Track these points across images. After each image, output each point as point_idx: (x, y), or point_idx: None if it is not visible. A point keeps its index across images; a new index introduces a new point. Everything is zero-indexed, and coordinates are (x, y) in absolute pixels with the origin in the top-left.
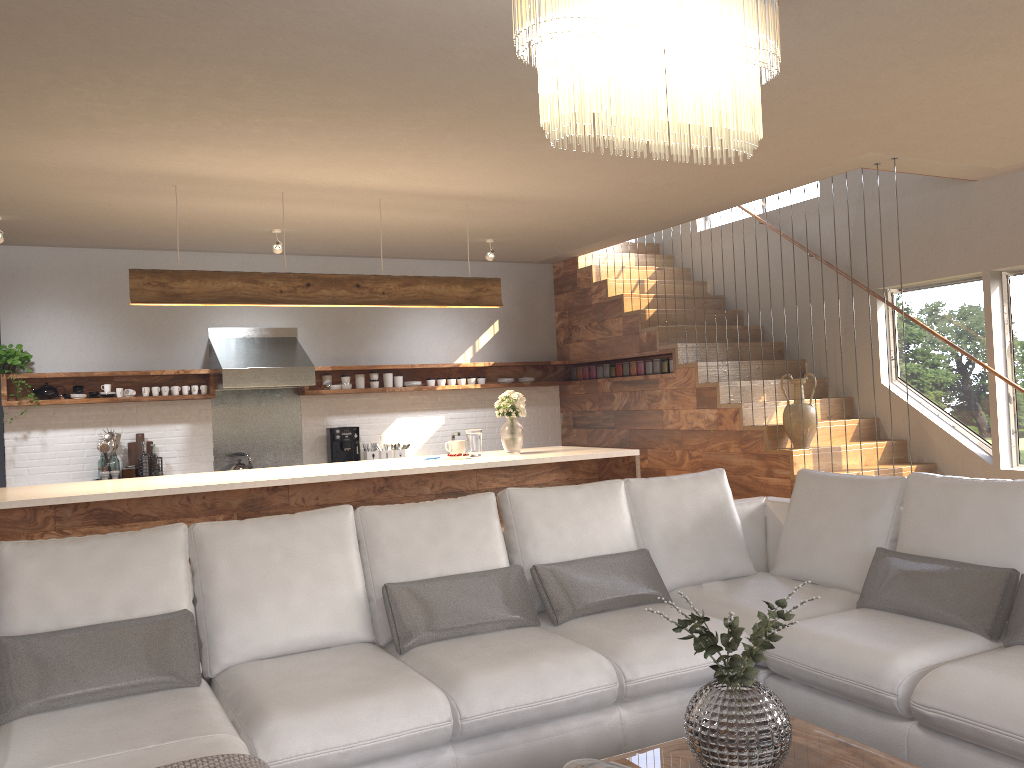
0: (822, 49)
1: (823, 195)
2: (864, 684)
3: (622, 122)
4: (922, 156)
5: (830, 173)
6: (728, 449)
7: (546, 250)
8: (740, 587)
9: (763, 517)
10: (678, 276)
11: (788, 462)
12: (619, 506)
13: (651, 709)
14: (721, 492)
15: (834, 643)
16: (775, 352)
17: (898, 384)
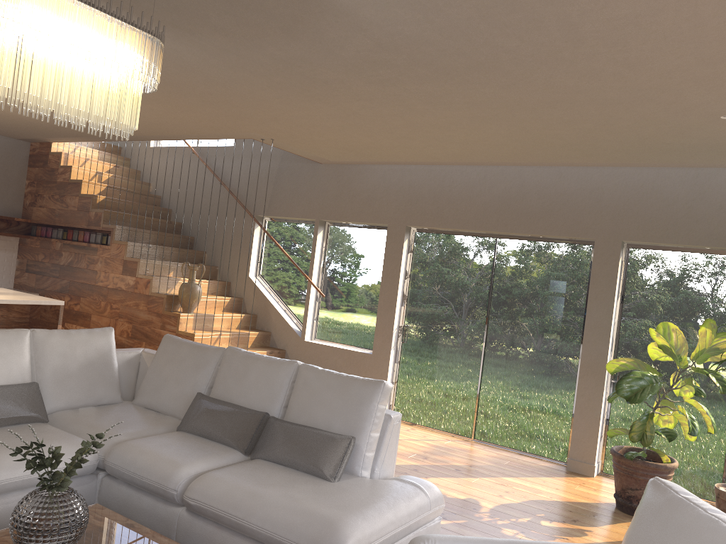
0: (218, 67)
1: (236, 146)
2: (160, 483)
3: (25, 97)
4: (287, 143)
5: (234, 137)
6: (138, 306)
7: (23, 133)
8: (105, 412)
9: (138, 363)
10: (131, 175)
11: (176, 321)
12: (22, 349)
13: (6, 502)
14: (107, 344)
15: (149, 456)
16: (187, 243)
17: (259, 278)
